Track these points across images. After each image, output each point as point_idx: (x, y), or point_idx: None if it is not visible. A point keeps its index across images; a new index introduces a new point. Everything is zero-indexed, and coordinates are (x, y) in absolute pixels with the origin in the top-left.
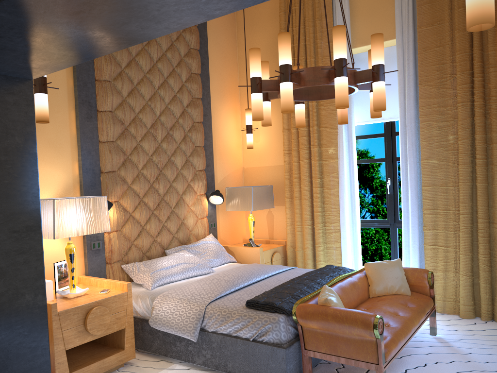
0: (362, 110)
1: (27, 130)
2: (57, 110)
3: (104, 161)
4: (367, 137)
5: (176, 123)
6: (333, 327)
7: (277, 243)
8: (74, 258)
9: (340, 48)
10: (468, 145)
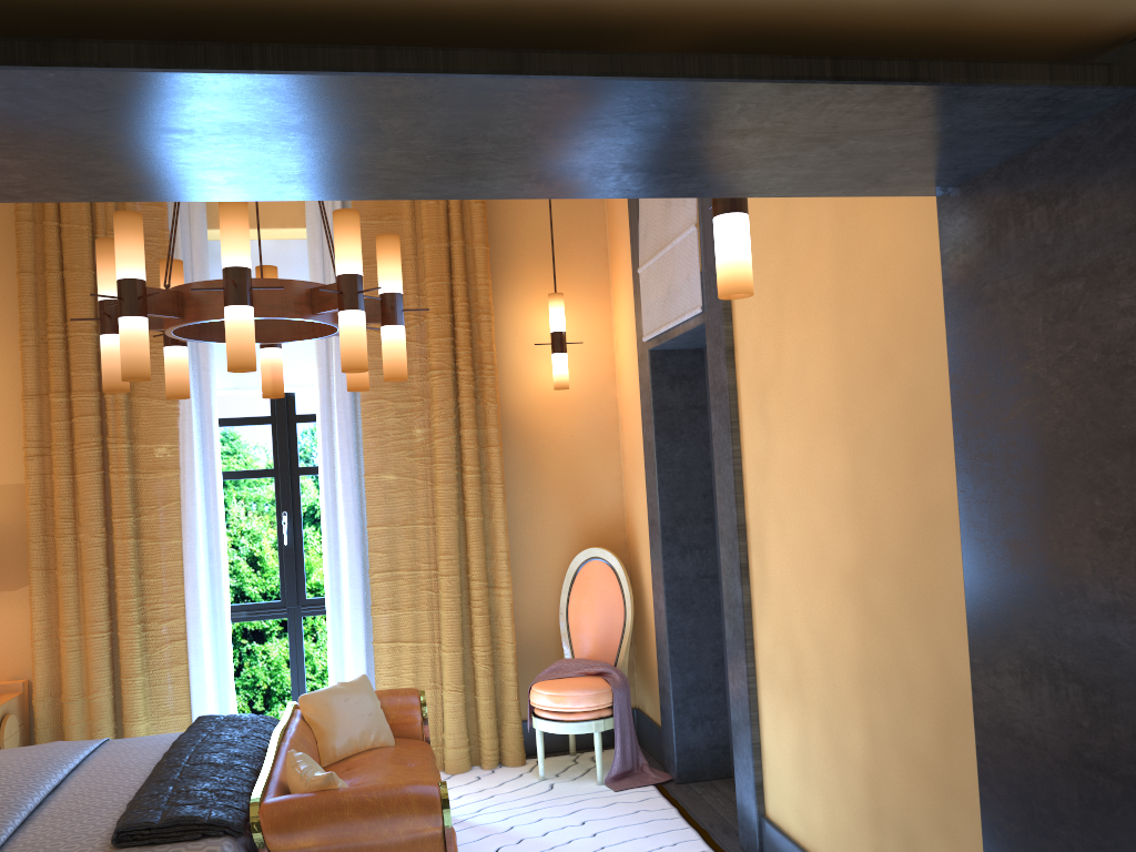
0: (223, 363)
1: None
2: None
3: None
4: (234, 423)
5: None
6: (355, 831)
7: None
8: None
9: (354, 254)
10: (452, 448)
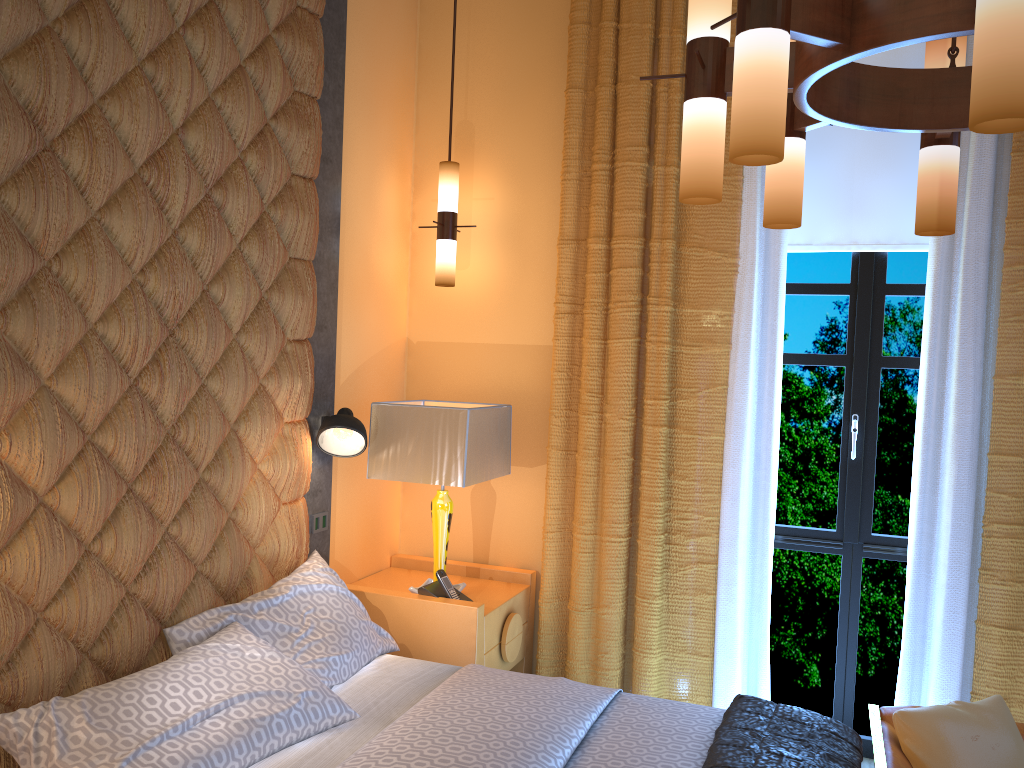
0: None
1: None
2: None
3: None
4: (798, 291)
5: (237, 167)
6: None
7: (504, 577)
8: None
9: None
10: None
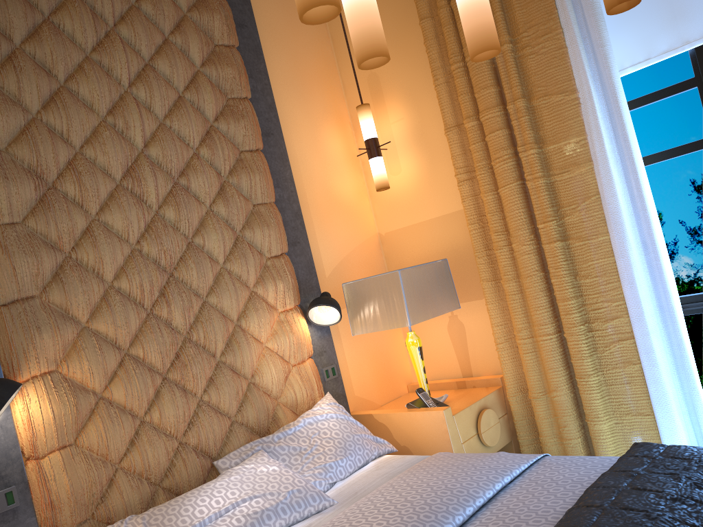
0: (626, 37)
1: None
2: None
3: None
4: (652, 99)
5: (194, 159)
6: None
7: (483, 384)
8: None
9: None
10: None
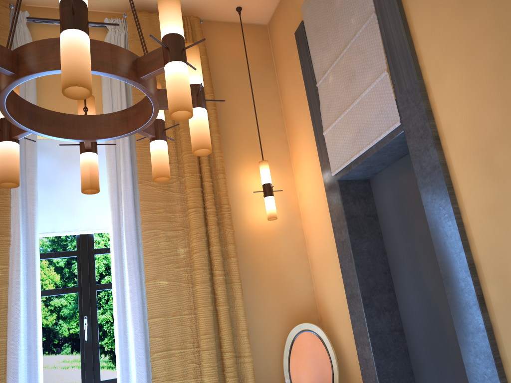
0: (44, 215)
1: None
2: None
3: None
4: (50, 256)
5: None
6: None
7: None
8: None
9: (178, 19)
10: (206, 259)
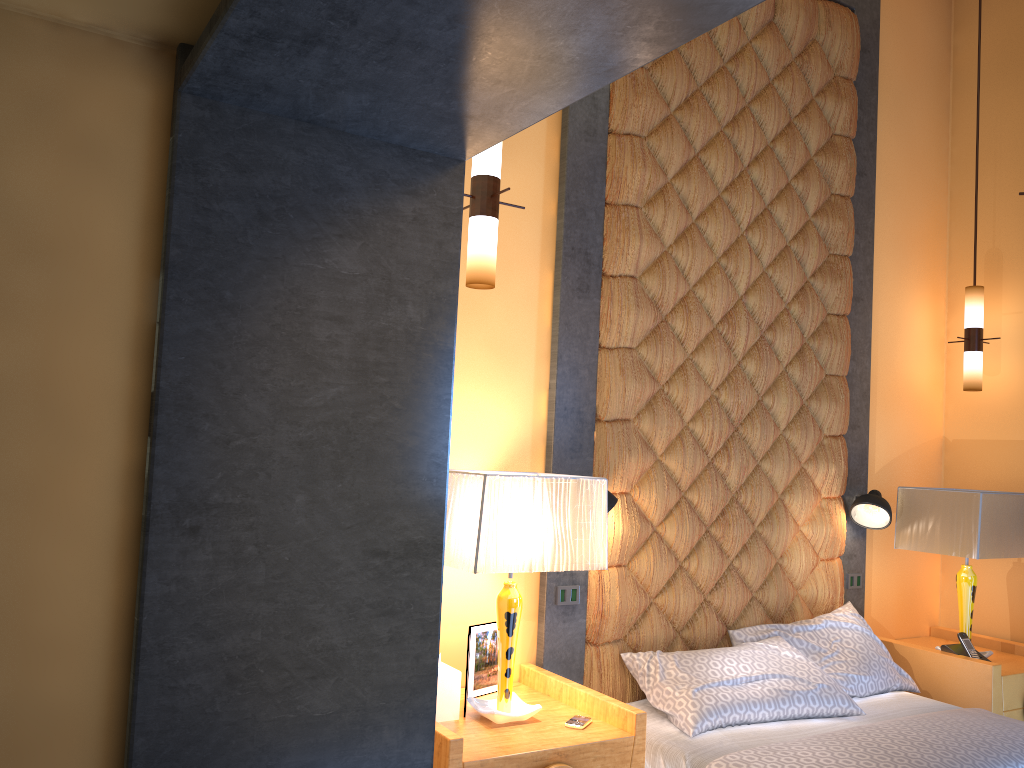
0: None
1: (437, 290)
2: (516, 269)
3: (606, 393)
4: None
5: (783, 314)
6: None
7: None
8: (515, 625)
9: None
10: None
